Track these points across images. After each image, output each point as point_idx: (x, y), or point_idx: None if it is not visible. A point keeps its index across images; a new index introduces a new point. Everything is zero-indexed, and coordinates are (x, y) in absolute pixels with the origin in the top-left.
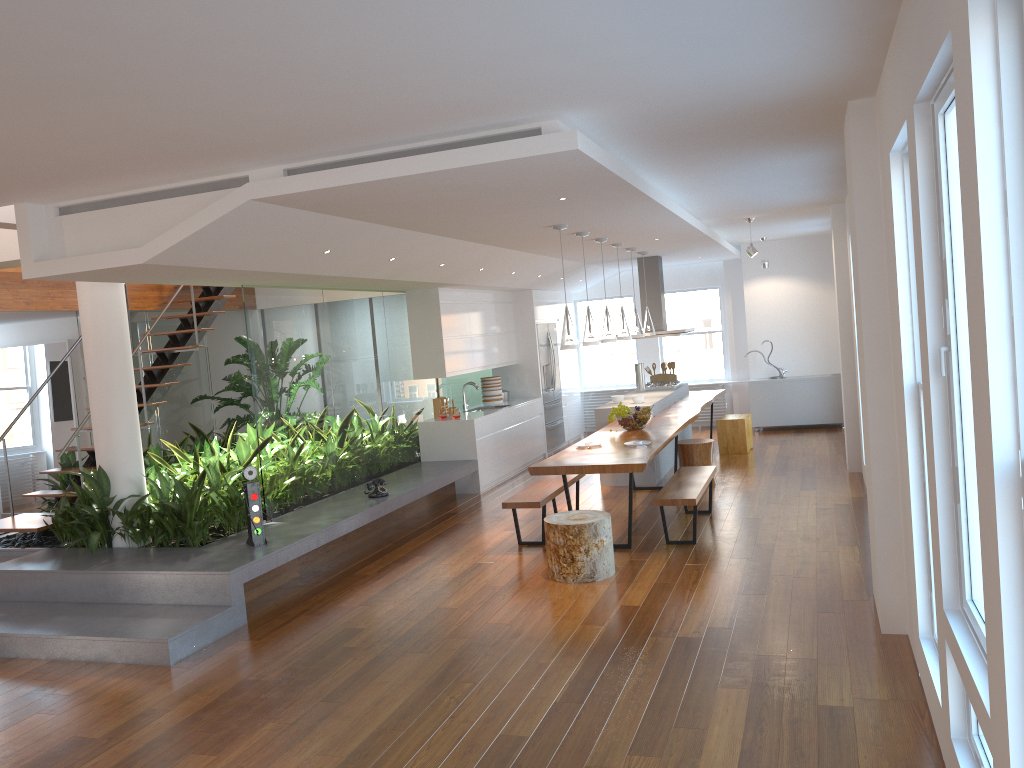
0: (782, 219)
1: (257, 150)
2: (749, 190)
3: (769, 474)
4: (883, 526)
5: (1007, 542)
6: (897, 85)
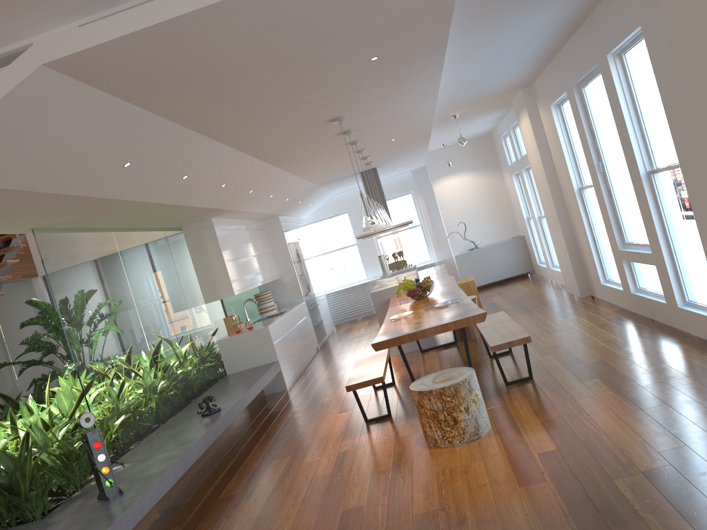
0: (474, 115)
1: None
2: (486, 67)
3: (520, 314)
4: None
5: None
6: None
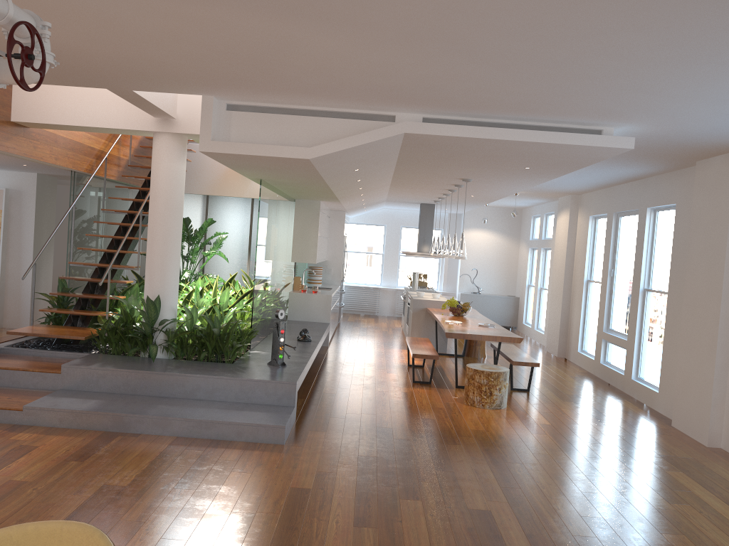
0: (527, 196)
1: (441, 104)
2: (565, 179)
3: None
4: (717, 387)
5: None
6: None
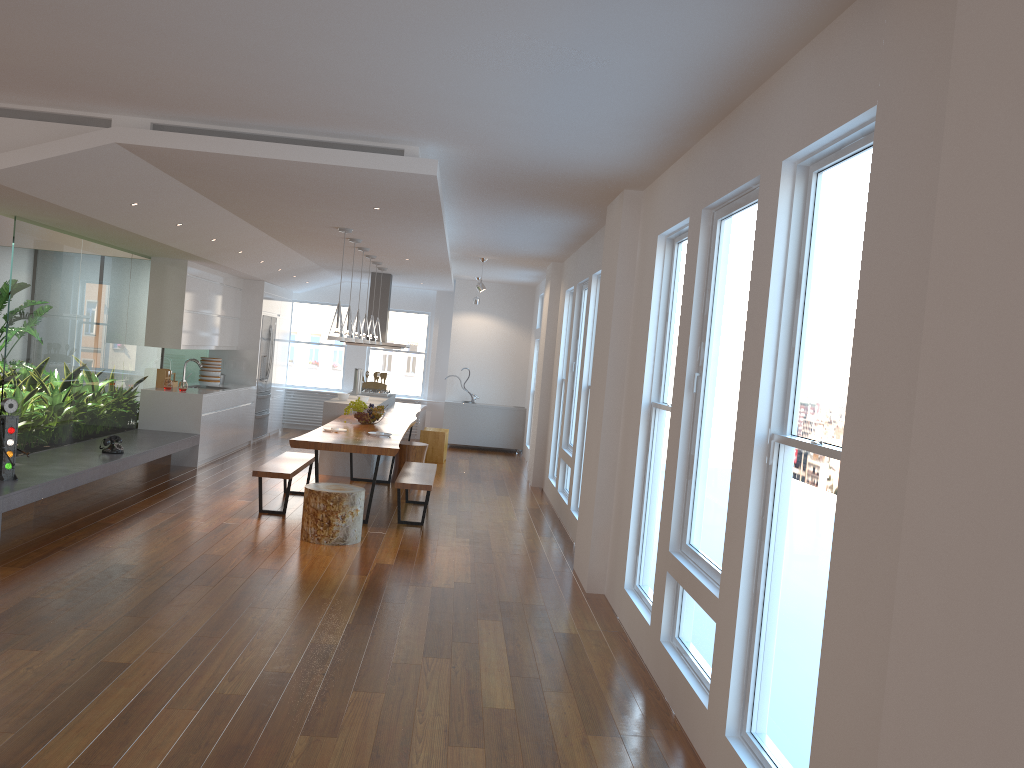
0: (507, 265)
1: (146, 102)
2: (504, 235)
3: (467, 481)
4: (600, 510)
5: (755, 482)
6: (681, 191)
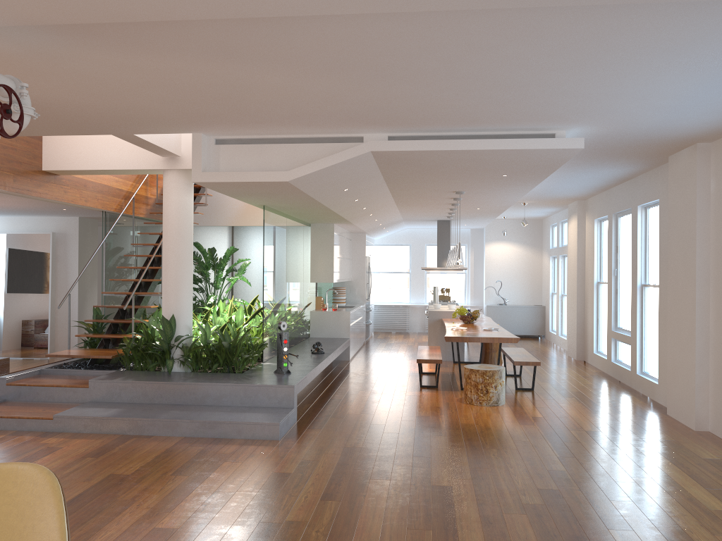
0: (537, 206)
1: (397, 123)
2: (560, 185)
3: None
4: (699, 371)
5: None
6: None
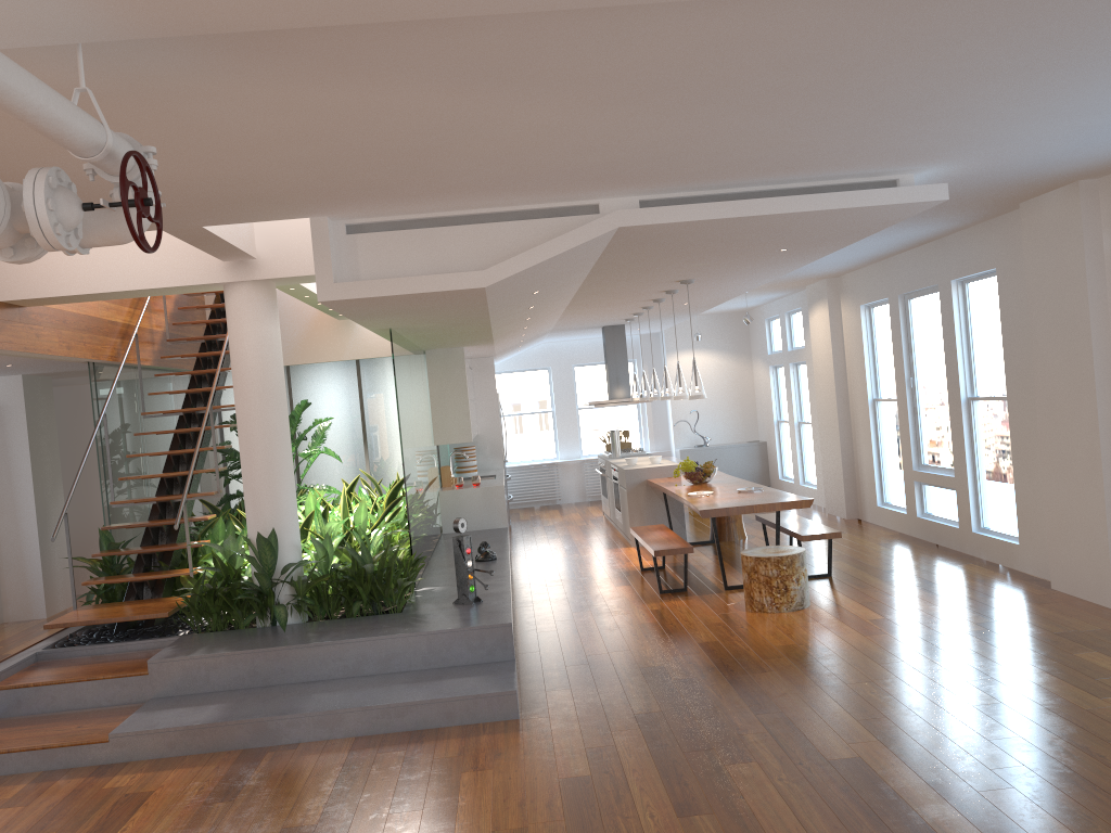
0: (760, 291)
1: (669, 178)
2: (822, 258)
3: None
4: None
5: None
6: None
